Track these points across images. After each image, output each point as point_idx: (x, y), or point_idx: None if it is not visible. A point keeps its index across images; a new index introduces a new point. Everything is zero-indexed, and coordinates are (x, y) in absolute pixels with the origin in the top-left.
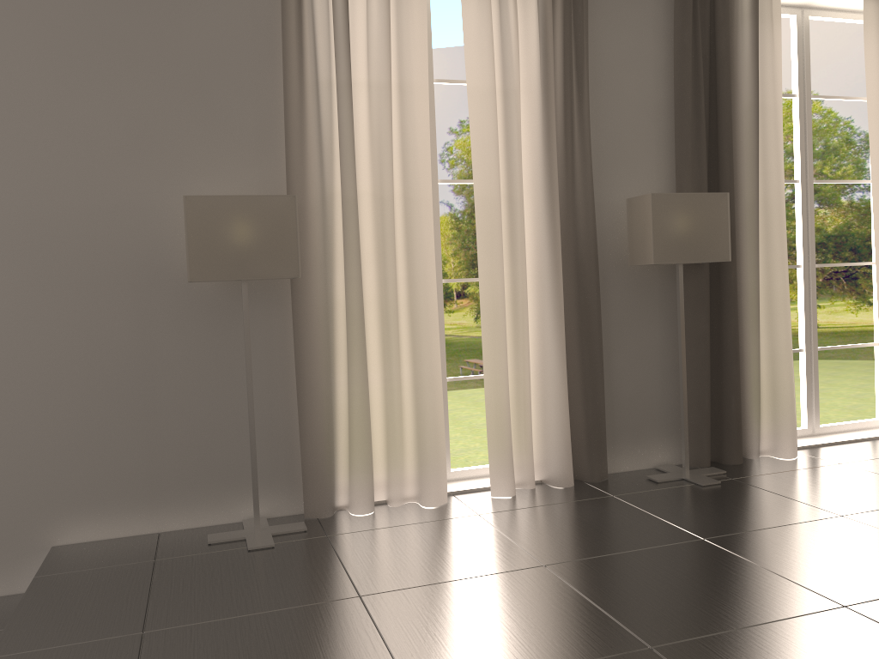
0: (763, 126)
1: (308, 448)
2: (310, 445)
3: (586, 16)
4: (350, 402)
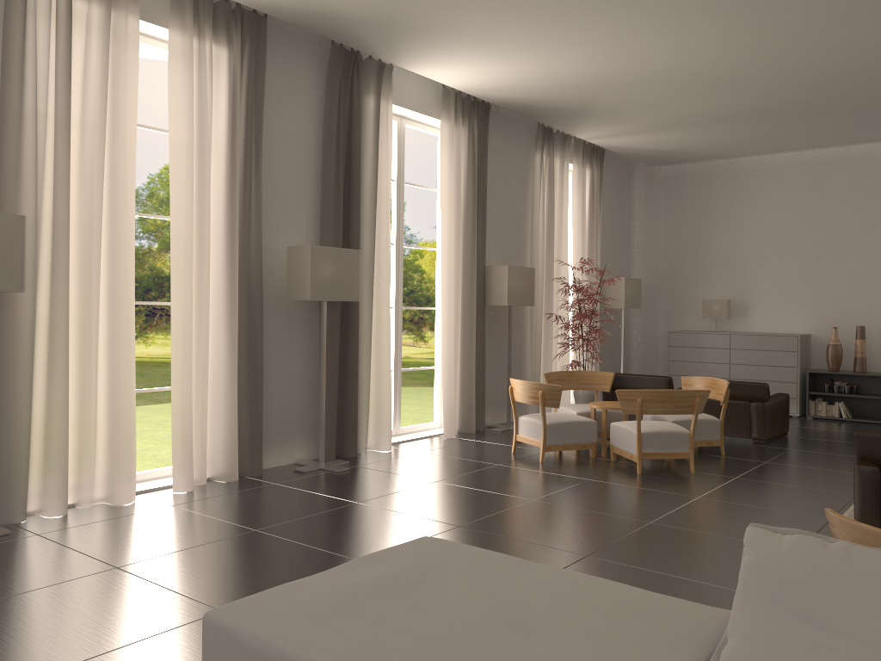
0: (379, 202)
1: (6, 456)
2: (8, 453)
3: (263, 96)
4: (51, 411)
